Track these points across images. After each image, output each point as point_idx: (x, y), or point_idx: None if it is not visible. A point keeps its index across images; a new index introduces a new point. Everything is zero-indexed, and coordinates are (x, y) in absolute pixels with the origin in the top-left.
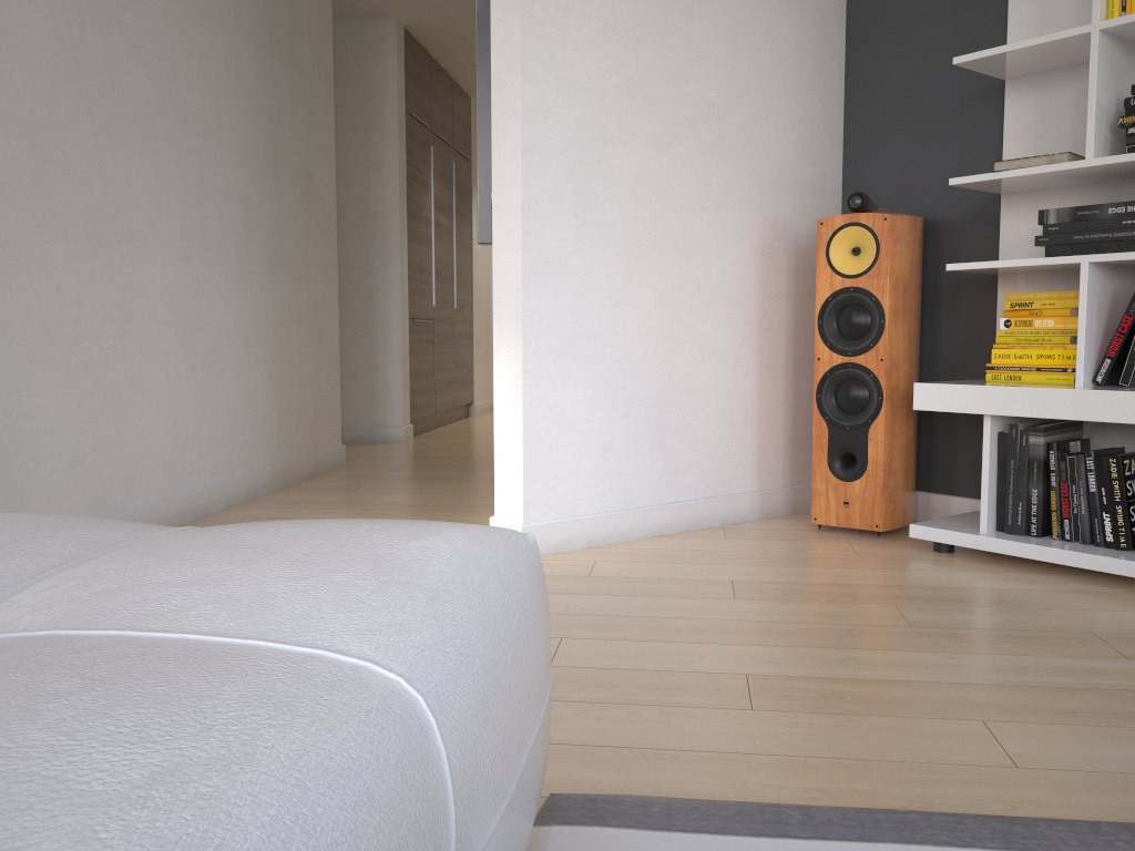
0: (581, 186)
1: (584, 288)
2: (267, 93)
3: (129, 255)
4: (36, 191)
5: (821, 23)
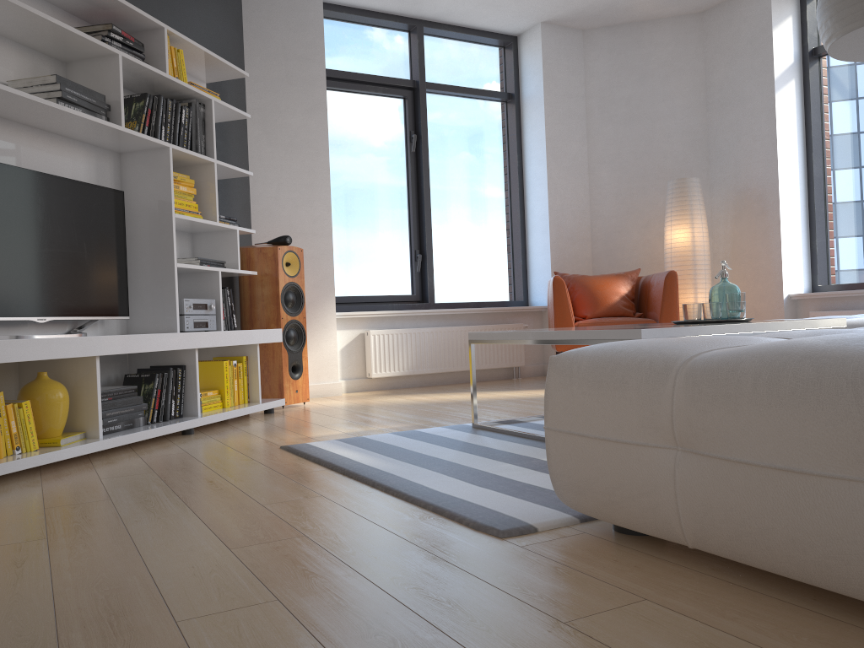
0: None
1: None
2: None
3: None
4: None
5: None
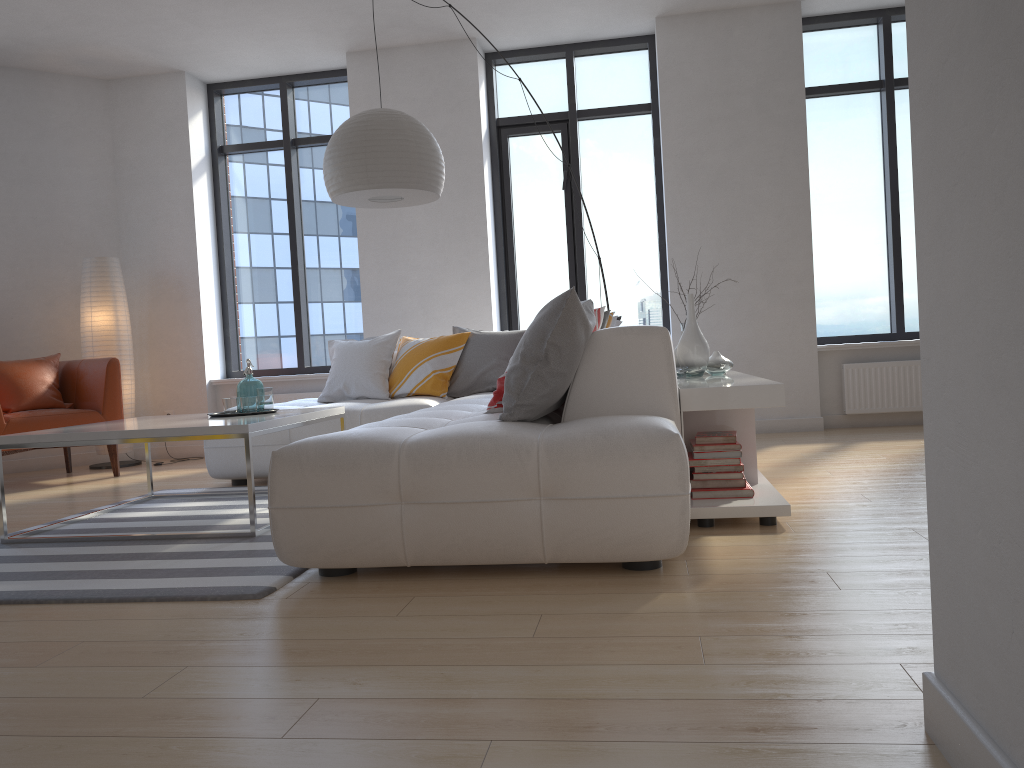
0: None
1: None
2: None
3: None
4: (981, 20)
5: None
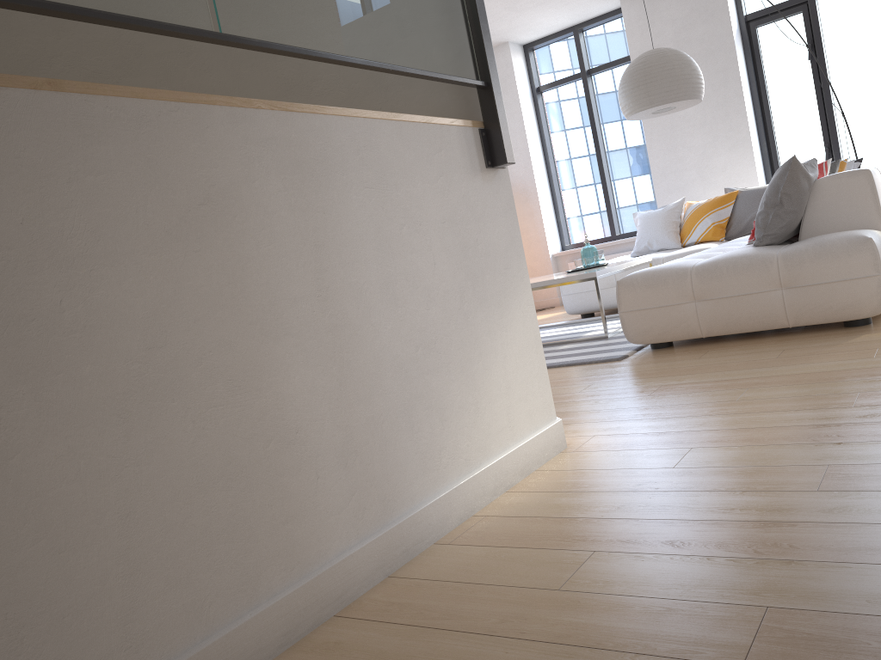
0: None
1: None
2: None
3: None
4: None
5: None
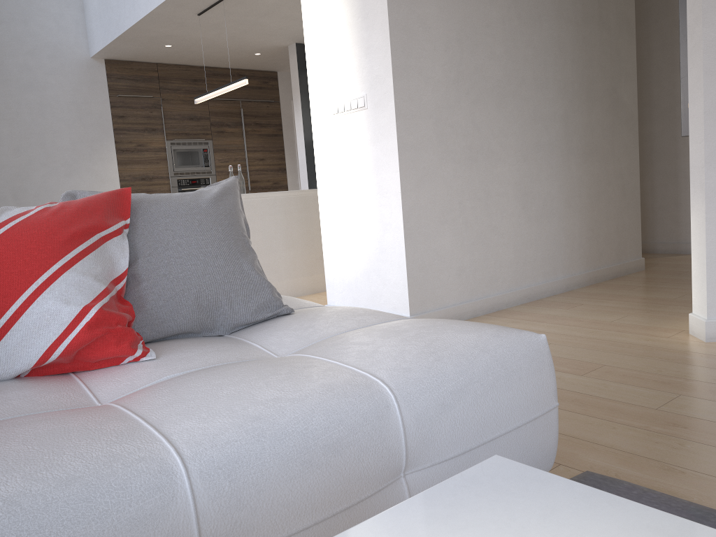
0: None
1: None
2: (581, 50)
3: (489, 164)
4: (438, 141)
5: None
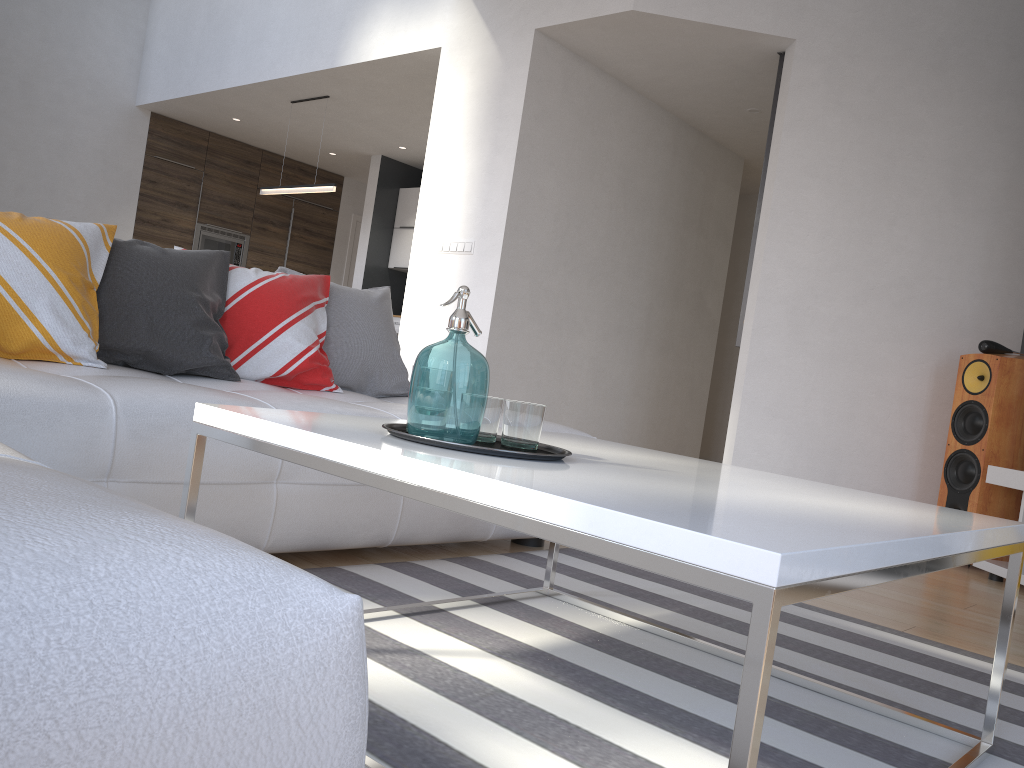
0: (794, 321)
1: (787, 378)
2: (676, 250)
3: (571, 333)
4: (530, 301)
5: (1014, 227)
